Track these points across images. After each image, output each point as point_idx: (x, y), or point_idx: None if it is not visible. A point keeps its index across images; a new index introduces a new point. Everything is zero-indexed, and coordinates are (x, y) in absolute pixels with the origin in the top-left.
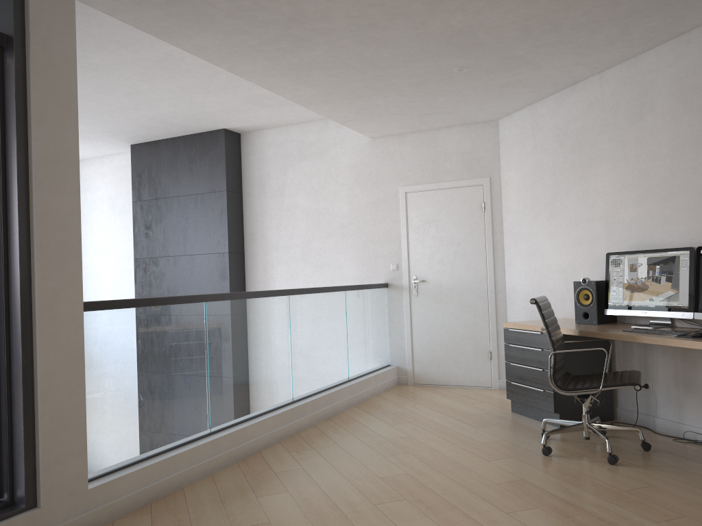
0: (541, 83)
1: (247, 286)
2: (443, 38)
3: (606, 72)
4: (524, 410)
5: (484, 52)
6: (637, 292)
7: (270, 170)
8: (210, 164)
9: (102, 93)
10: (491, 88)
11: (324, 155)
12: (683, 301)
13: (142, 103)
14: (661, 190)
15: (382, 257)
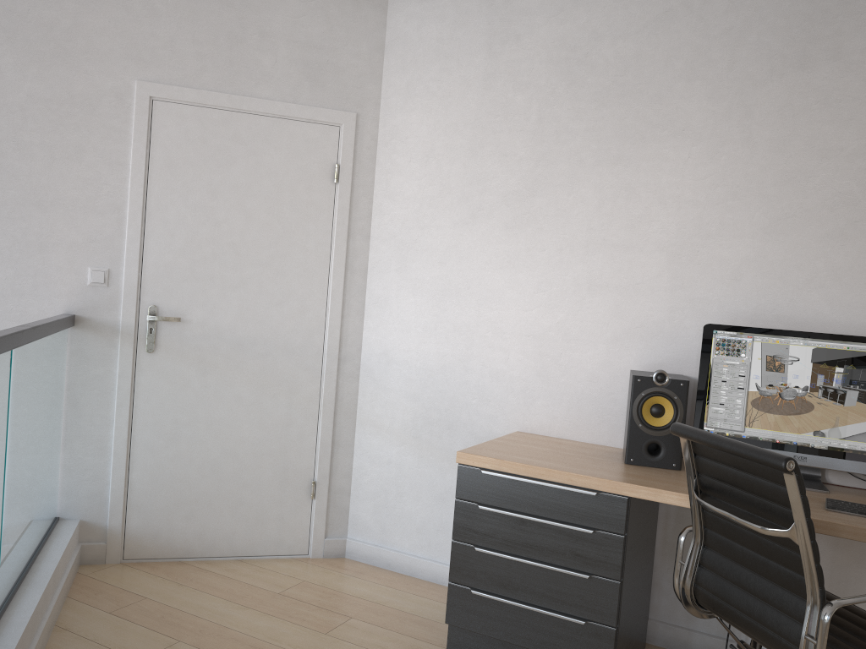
0: None
1: None
2: None
3: None
4: None
5: None
6: (782, 413)
7: None
8: None
9: None
10: None
11: None
12: None
13: None
14: (835, 219)
15: (65, 249)
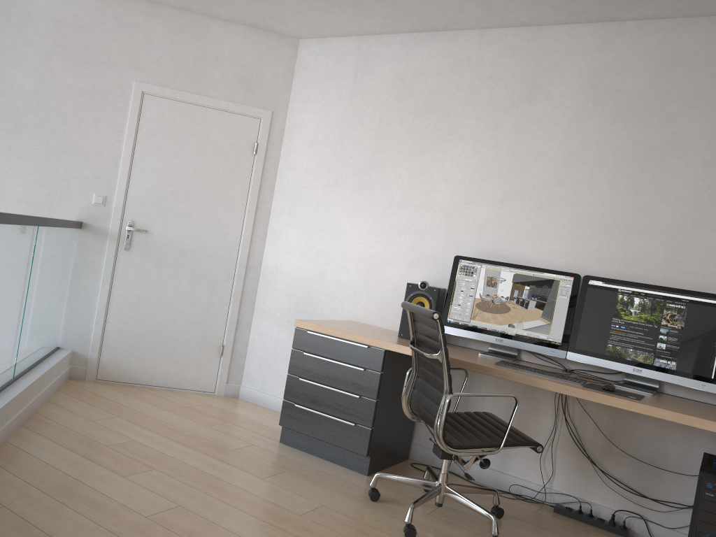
0: (412, 12)
1: None
2: None
3: (491, 32)
4: (306, 444)
5: None
6: (492, 312)
7: None
8: None
9: None
10: None
11: None
12: (555, 336)
13: None
14: (539, 196)
15: (80, 180)
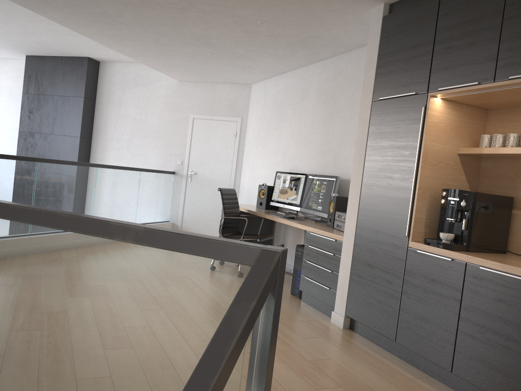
0: (264, 69)
1: (91, 160)
2: (193, 38)
3: (296, 71)
4: None
5: (220, 48)
6: (283, 194)
7: (115, 89)
8: (76, 78)
9: (2, 23)
10: (236, 67)
11: (149, 85)
12: (298, 201)
13: (30, 33)
14: (304, 142)
15: (174, 155)
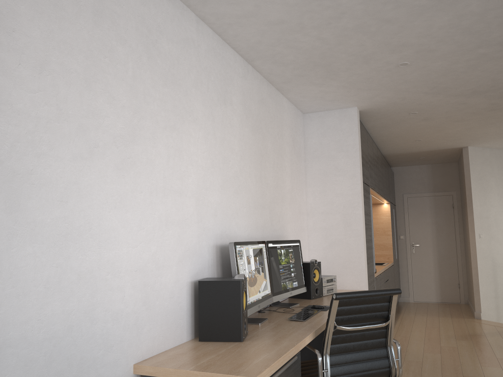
0: None
1: None
2: None
3: (202, 24)
4: None
5: None
6: (253, 285)
7: None
8: None
9: None
10: None
11: None
12: (268, 288)
13: None
14: (235, 183)
15: None
